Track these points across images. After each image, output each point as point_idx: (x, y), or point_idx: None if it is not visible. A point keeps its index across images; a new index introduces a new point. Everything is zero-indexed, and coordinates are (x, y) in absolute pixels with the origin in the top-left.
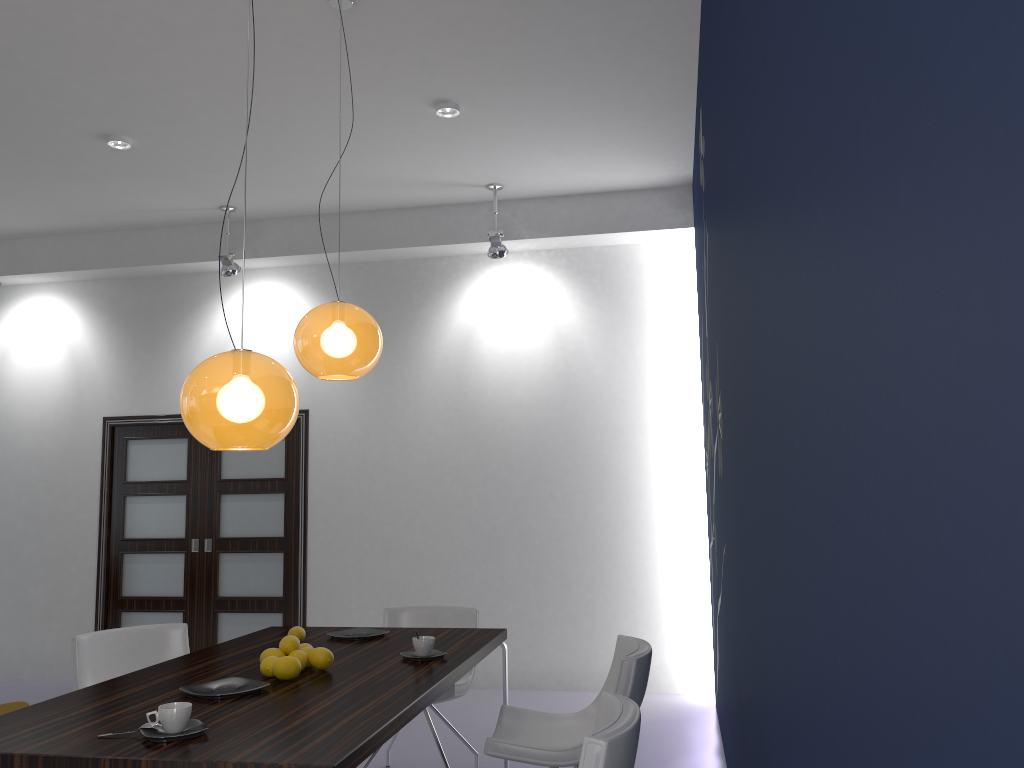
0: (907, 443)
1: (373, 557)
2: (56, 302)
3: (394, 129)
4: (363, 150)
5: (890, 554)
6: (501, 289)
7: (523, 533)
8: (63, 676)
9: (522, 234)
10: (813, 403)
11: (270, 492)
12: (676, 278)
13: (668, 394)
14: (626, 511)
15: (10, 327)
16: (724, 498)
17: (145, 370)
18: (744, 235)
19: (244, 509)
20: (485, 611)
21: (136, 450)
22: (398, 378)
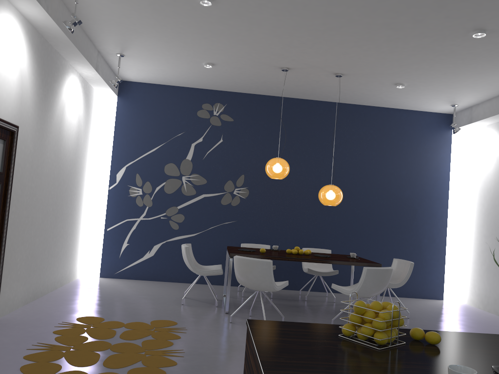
0: (401, 220)
1: (27, 228)
2: None
3: (192, 53)
4: (172, 44)
5: (396, 225)
6: (72, 88)
7: (62, 213)
8: None
9: (100, 73)
10: (375, 214)
11: None
12: (96, 108)
13: (90, 156)
14: (79, 204)
15: None
16: (241, 211)
17: None
18: (328, 182)
19: None
20: (50, 254)
21: None
22: (46, 120)
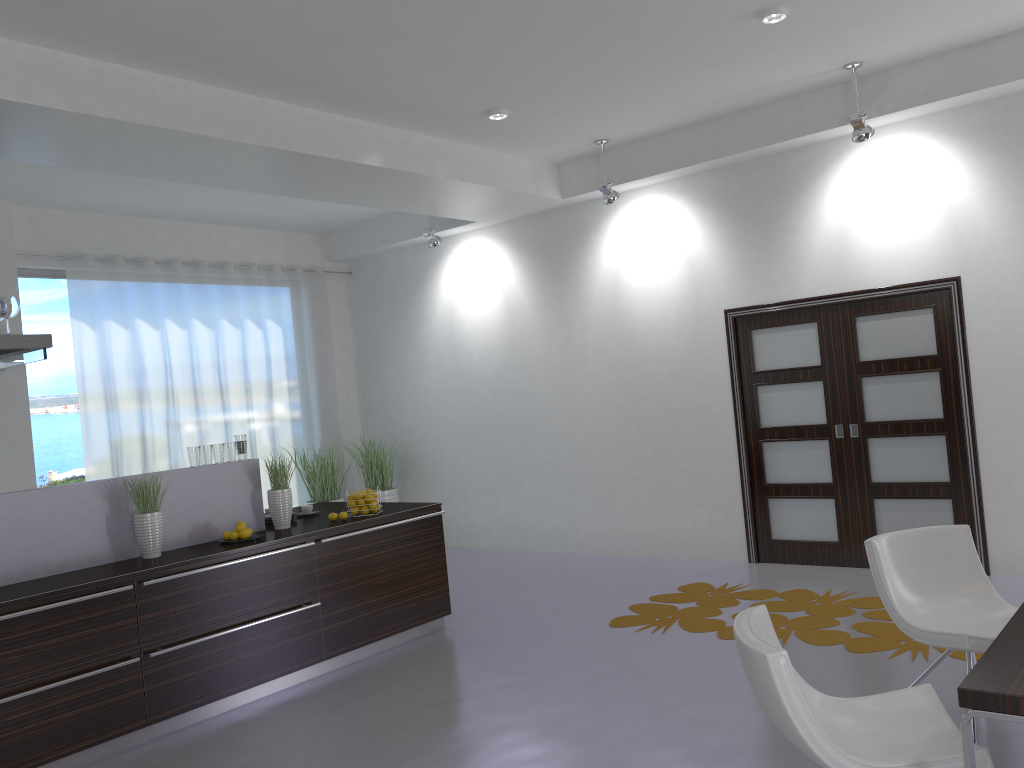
0: None
1: None
2: (660, 203)
3: None
4: None
5: None
6: None
7: None
8: (718, 558)
9: None
10: None
11: (921, 371)
12: None
13: None
14: None
15: (620, 234)
16: None
17: (761, 257)
18: None
19: (890, 391)
20: None
21: (761, 339)
22: None
